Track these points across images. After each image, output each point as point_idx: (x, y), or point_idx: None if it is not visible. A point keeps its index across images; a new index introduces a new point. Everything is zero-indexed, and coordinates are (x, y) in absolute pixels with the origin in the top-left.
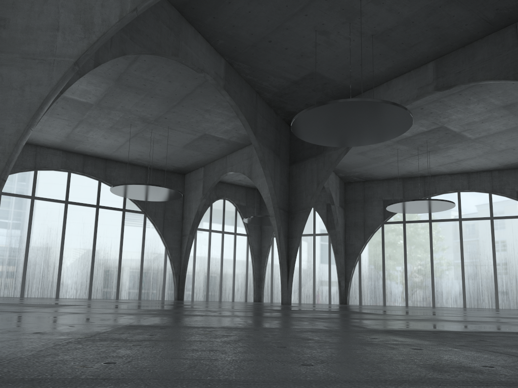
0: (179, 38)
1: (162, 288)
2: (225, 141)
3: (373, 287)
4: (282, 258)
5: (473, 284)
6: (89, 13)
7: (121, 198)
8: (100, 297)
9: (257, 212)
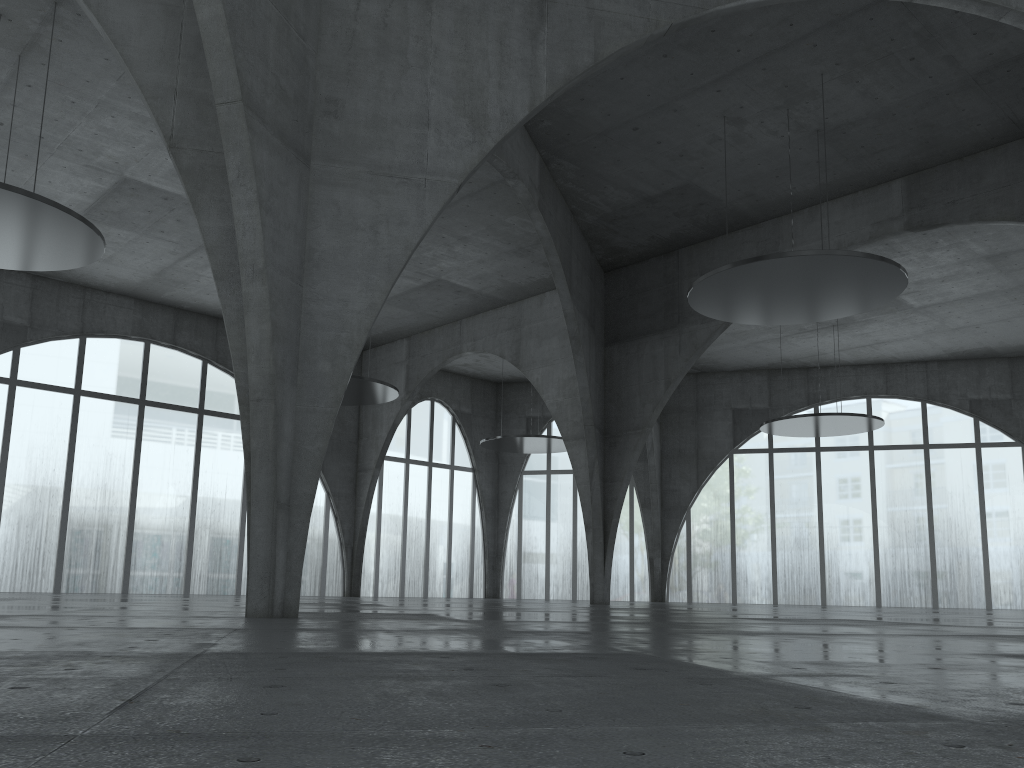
0: None
1: (320, 572)
2: (471, 294)
3: (713, 569)
4: (594, 518)
5: (894, 565)
6: (479, 98)
7: None
8: (206, 591)
9: (491, 426)
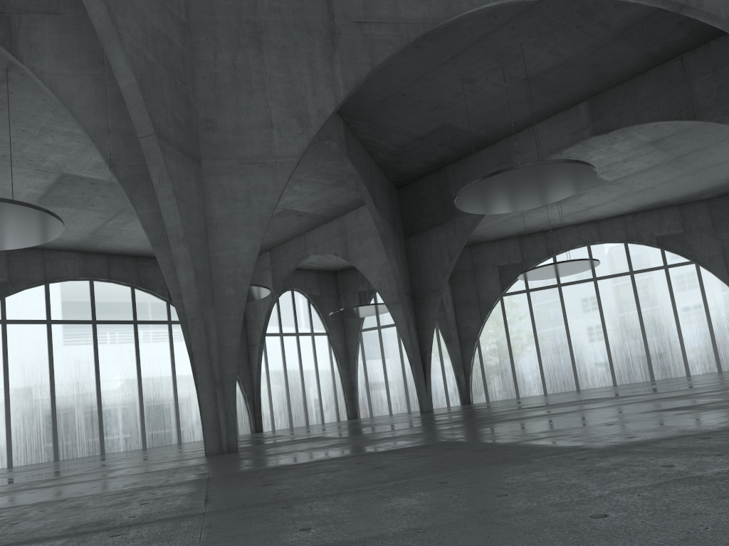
0: None
1: None
2: (309, 216)
3: (501, 377)
4: (414, 356)
5: (621, 356)
6: (302, 104)
7: (163, 306)
8: (157, 444)
9: (335, 302)
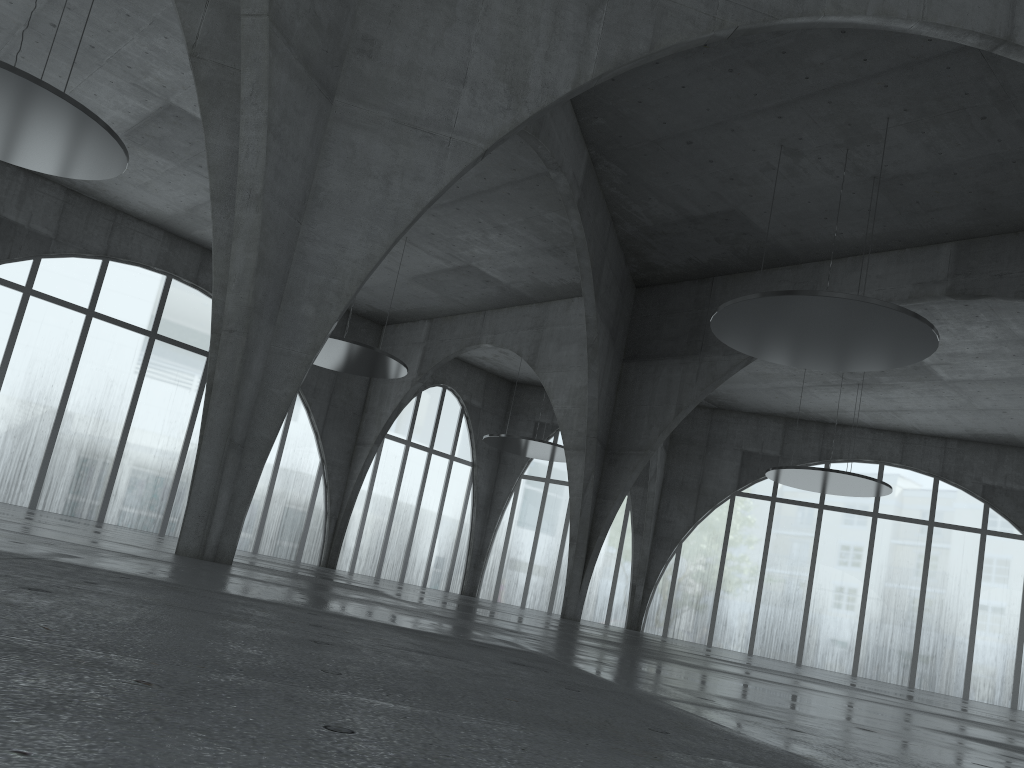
0: None
1: (300, 538)
2: (500, 286)
3: (694, 608)
4: (580, 532)
5: (877, 636)
6: (523, 65)
7: None
8: None
9: (498, 424)
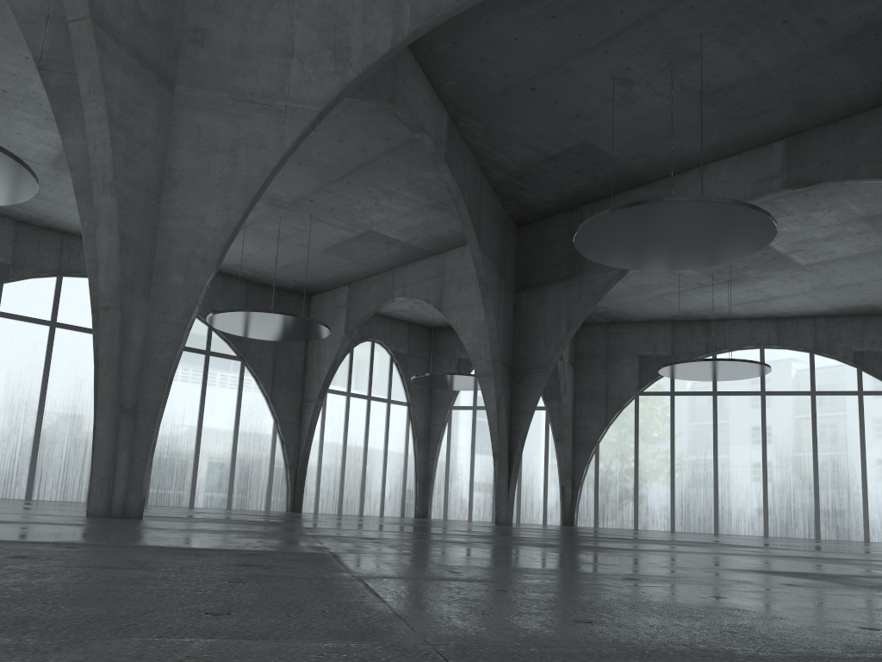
0: (396, 72)
1: (266, 490)
2: (401, 245)
3: (618, 498)
4: (500, 447)
5: (781, 499)
6: (343, 31)
7: (203, 331)
8: (162, 503)
9: (425, 366)
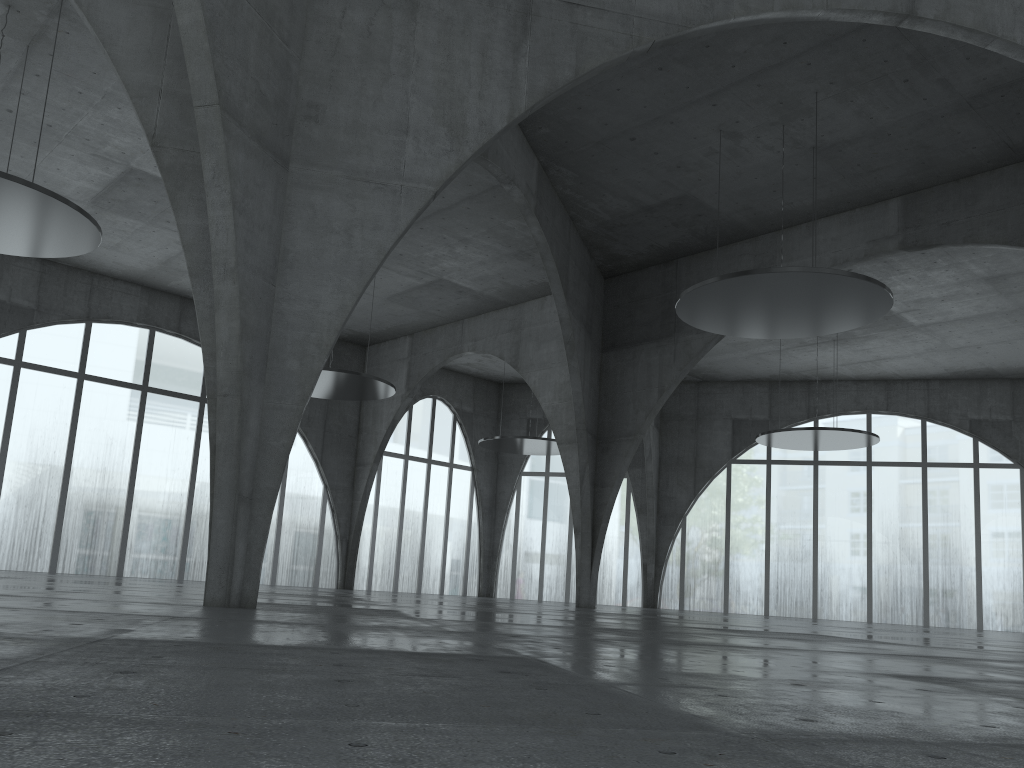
0: None
1: (314, 564)
2: (473, 295)
3: (707, 578)
4: (583, 522)
5: (887, 581)
6: (459, 107)
7: None
8: (200, 577)
9: (492, 426)
